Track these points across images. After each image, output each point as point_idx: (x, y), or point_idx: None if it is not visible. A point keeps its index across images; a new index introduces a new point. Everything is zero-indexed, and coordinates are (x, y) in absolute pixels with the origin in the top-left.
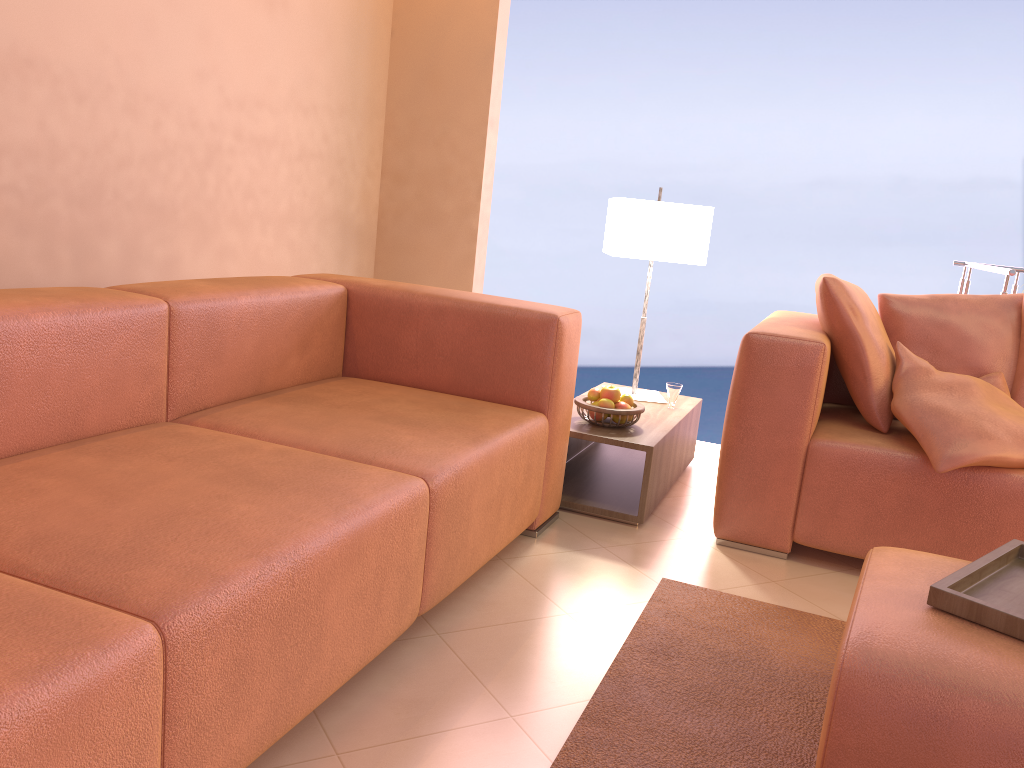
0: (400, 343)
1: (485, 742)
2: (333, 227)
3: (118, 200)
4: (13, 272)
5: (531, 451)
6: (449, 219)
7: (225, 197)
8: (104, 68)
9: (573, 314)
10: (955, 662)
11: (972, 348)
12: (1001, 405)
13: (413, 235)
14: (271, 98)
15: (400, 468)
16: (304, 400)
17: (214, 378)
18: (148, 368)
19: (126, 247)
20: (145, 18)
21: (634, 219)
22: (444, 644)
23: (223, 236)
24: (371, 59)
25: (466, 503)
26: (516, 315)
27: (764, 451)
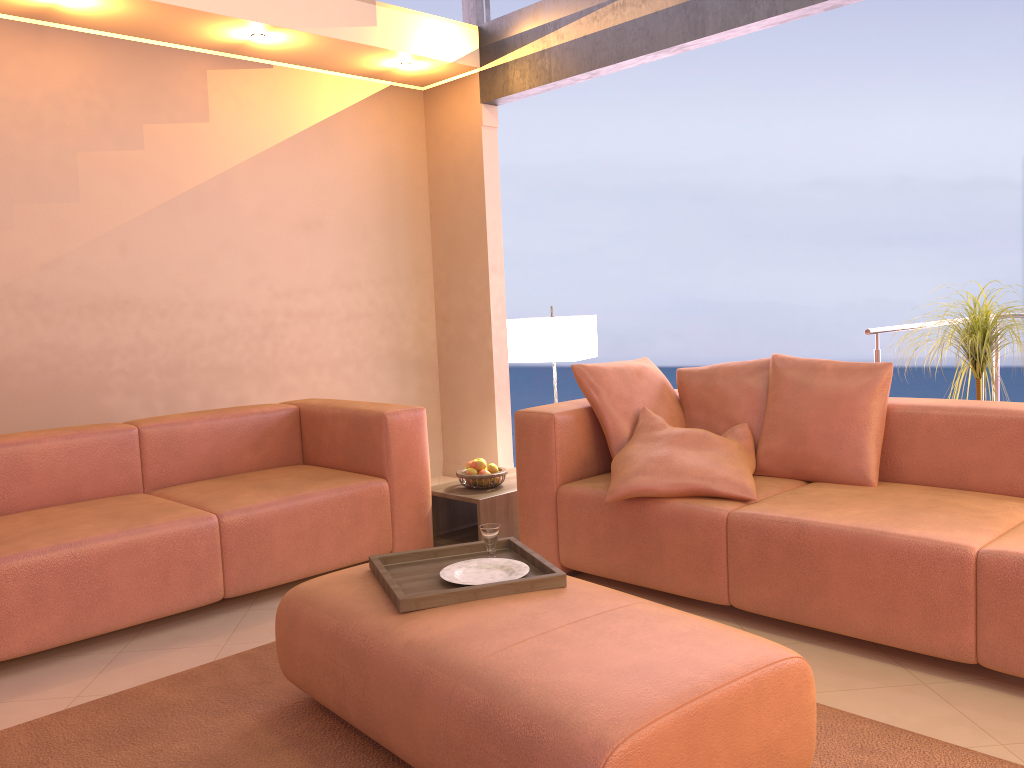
0: (322, 440)
1: (193, 653)
2: (389, 361)
3: (195, 368)
4: (125, 417)
5: (358, 503)
6: (476, 344)
7: (282, 354)
8: (177, 294)
9: (410, 410)
10: (322, 590)
11: (730, 405)
12: (699, 449)
13: (457, 359)
14: (315, 285)
15: (212, 509)
16: (234, 478)
17: (177, 468)
18: (124, 463)
19: (204, 395)
20: (205, 259)
21: (518, 334)
22: (243, 615)
23: (283, 380)
24: (411, 239)
25: (264, 531)
26: (366, 415)
27: (532, 497)
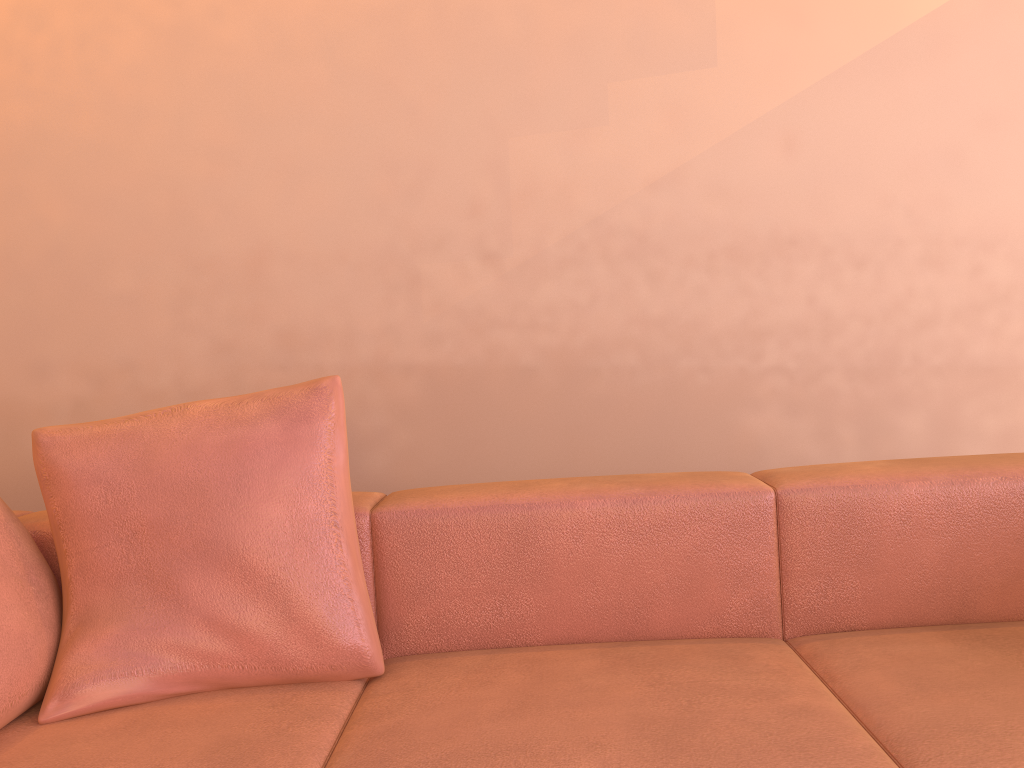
0: None
1: None
2: None
3: (919, 366)
4: (783, 454)
5: None
6: None
7: None
8: (889, 224)
9: None
10: None
11: None
12: None
13: None
14: None
15: None
16: (1003, 643)
17: (861, 591)
18: (740, 568)
19: (936, 420)
20: (947, 153)
21: None
22: None
23: None
24: None
25: None
26: None
27: None
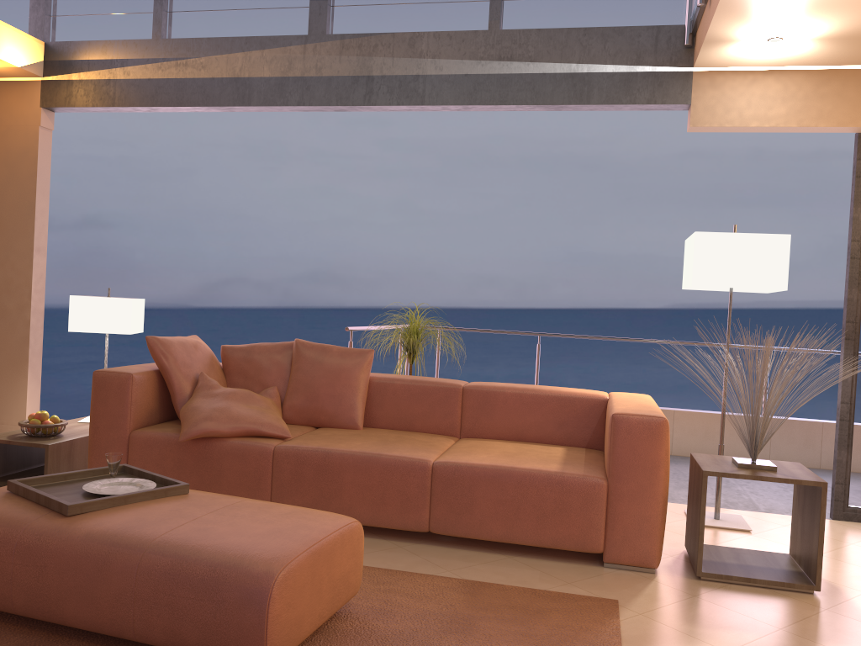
0: None
1: None
2: None
3: None
4: None
5: None
6: (12, 313)
7: None
8: None
9: None
10: None
11: (264, 373)
12: (247, 403)
13: None
14: None
15: None
16: None
17: None
18: None
19: None
20: None
21: (80, 308)
22: None
23: None
24: None
25: None
26: None
27: (105, 440)
